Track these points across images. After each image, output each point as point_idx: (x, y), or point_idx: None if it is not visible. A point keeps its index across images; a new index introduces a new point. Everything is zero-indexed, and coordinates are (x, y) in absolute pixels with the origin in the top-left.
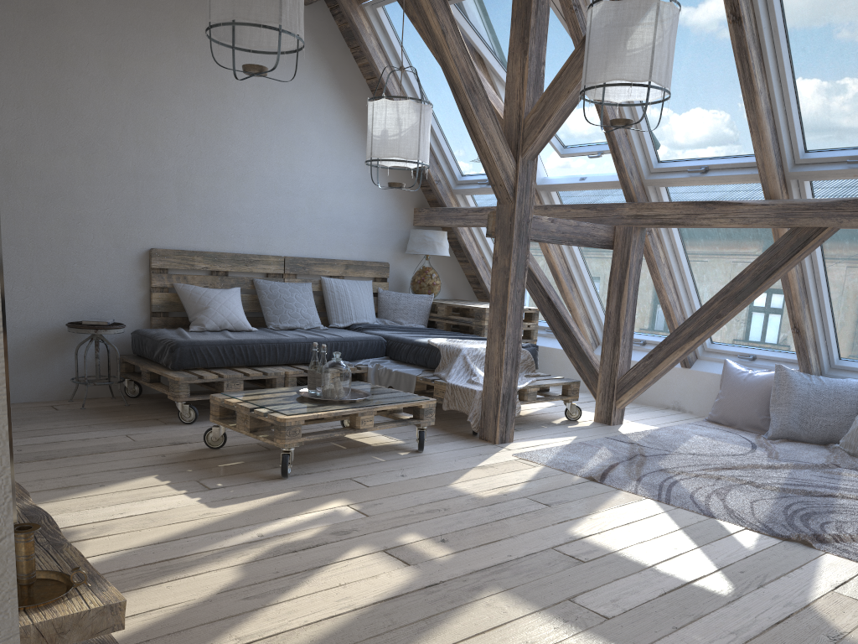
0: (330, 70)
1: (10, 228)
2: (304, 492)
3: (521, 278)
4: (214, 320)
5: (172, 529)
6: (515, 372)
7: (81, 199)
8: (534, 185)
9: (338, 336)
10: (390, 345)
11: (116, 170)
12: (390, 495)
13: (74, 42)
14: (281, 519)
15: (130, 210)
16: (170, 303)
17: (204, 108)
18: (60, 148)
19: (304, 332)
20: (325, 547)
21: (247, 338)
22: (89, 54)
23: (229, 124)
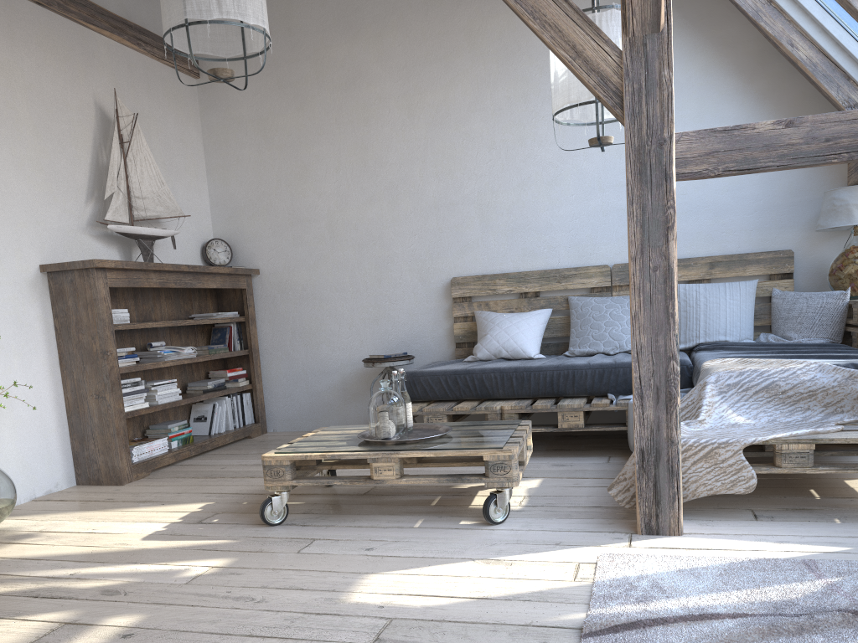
0: (673, 10)
1: (335, 277)
2: (233, 543)
3: (658, 246)
4: (487, 348)
5: (66, 550)
6: (668, 412)
7: (389, 240)
8: (668, 75)
9: (613, 361)
10: (693, 372)
11: (418, 206)
12: (279, 567)
13: (377, 97)
14: (132, 564)
15: (432, 243)
16: (472, 332)
17: (503, 117)
18: (370, 197)
19: (590, 357)
20: (59, 601)
21: (484, 367)
22: (389, 104)
23: (533, 125)
